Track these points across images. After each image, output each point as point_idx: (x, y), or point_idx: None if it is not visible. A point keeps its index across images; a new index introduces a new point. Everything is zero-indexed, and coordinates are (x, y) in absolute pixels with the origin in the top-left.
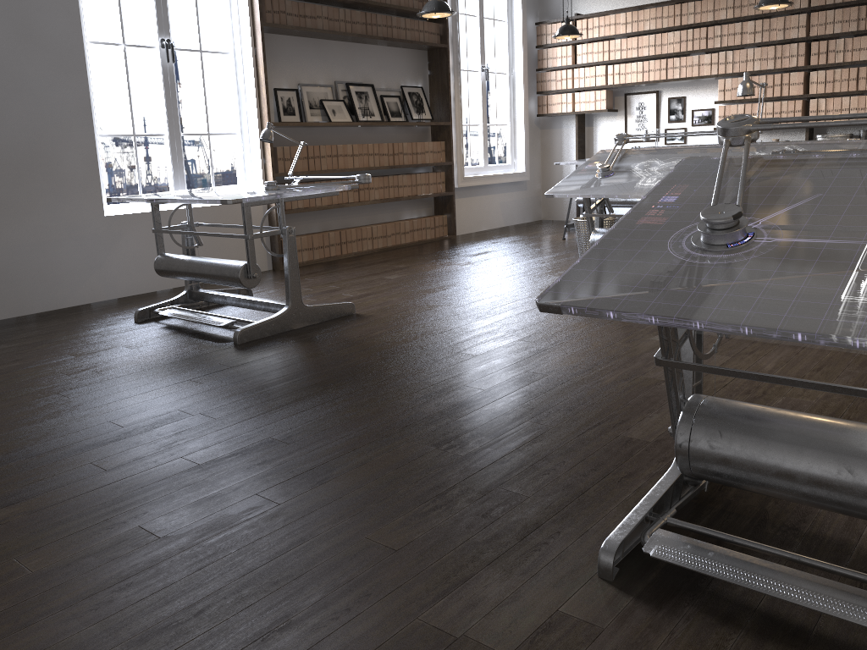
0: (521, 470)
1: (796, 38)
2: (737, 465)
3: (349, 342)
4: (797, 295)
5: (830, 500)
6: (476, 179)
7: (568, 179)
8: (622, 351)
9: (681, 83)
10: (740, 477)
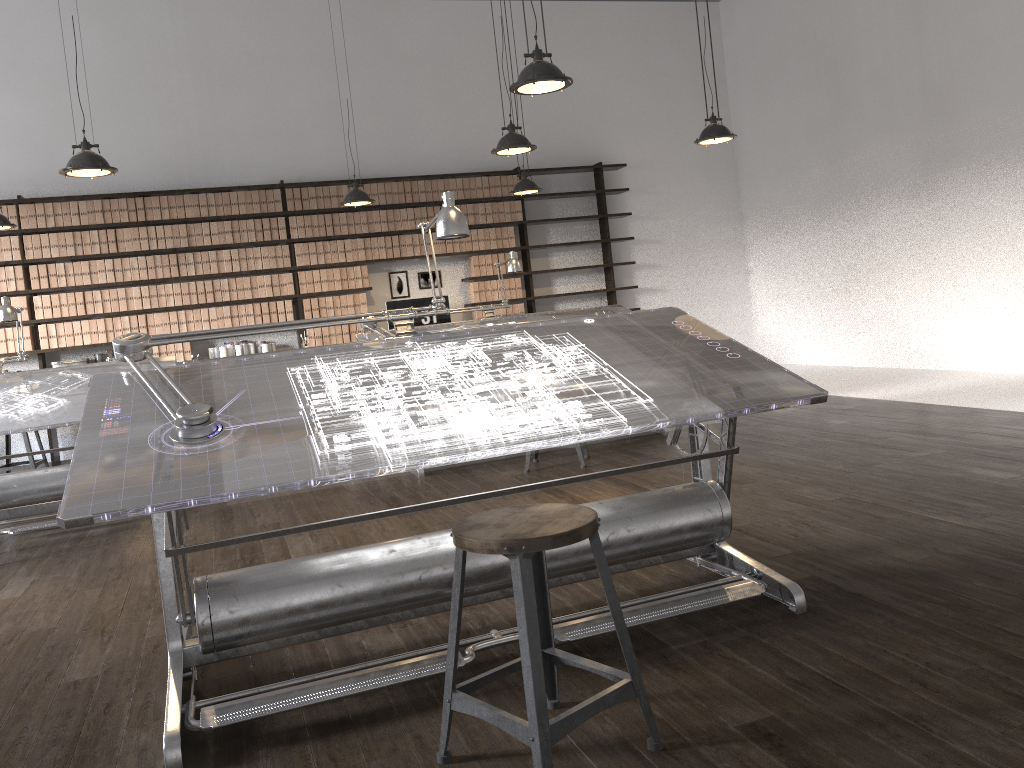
0: None
1: (11, 261)
2: (257, 617)
3: None
4: (291, 457)
5: (330, 615)
6: None
7: None
8: None
9: None
10: (260, 628)
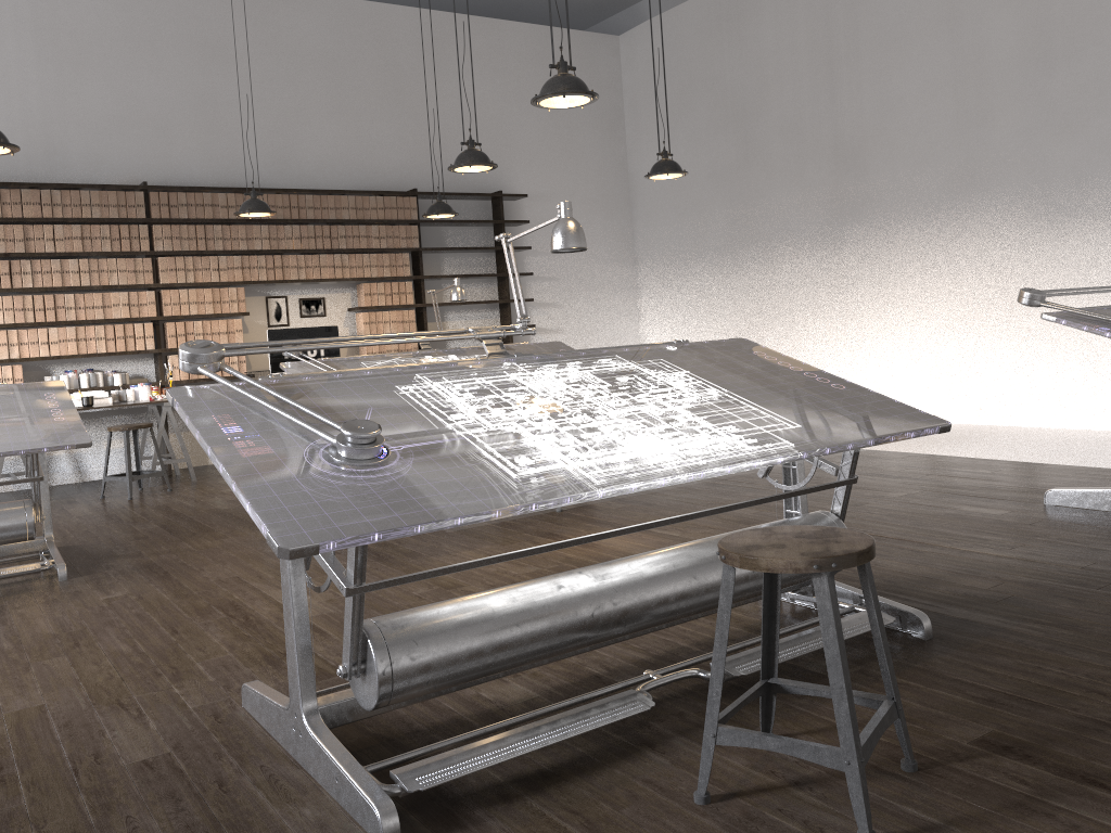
0: None
1: None
2: (438, 664)
3: None
4: (492, 480)
5: (506, 659)
6: None
7: None
8: None
9: None
10: (439, 677)
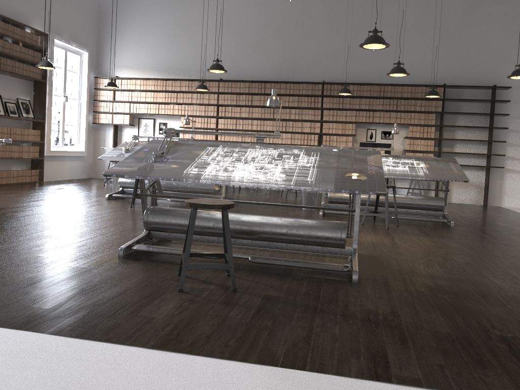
0: (91, 242)
1: (213, 104)
2: (160, 222)
3: None
4: (174, 171)
5: (183, 228)
6: (57, 152)
7: (109, 152)
8: (130, 218)
9: (165, 116)
10: (161, 226)
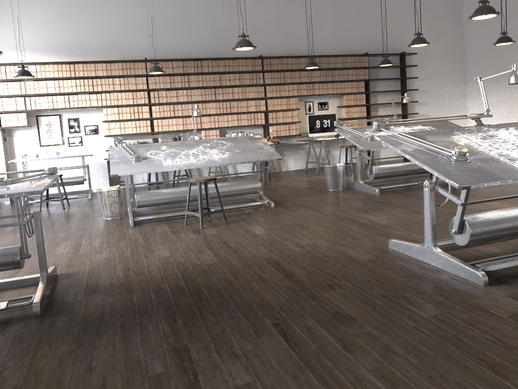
0: (382, 280)
1: (143, 89)
2: (488, 232)
3: (123, 283)
4: (513, 169)
5: (508, 233)
6: None
7: (114, 164)
8: (266, 240)
9: (75, 110)
10: (487, 236)
